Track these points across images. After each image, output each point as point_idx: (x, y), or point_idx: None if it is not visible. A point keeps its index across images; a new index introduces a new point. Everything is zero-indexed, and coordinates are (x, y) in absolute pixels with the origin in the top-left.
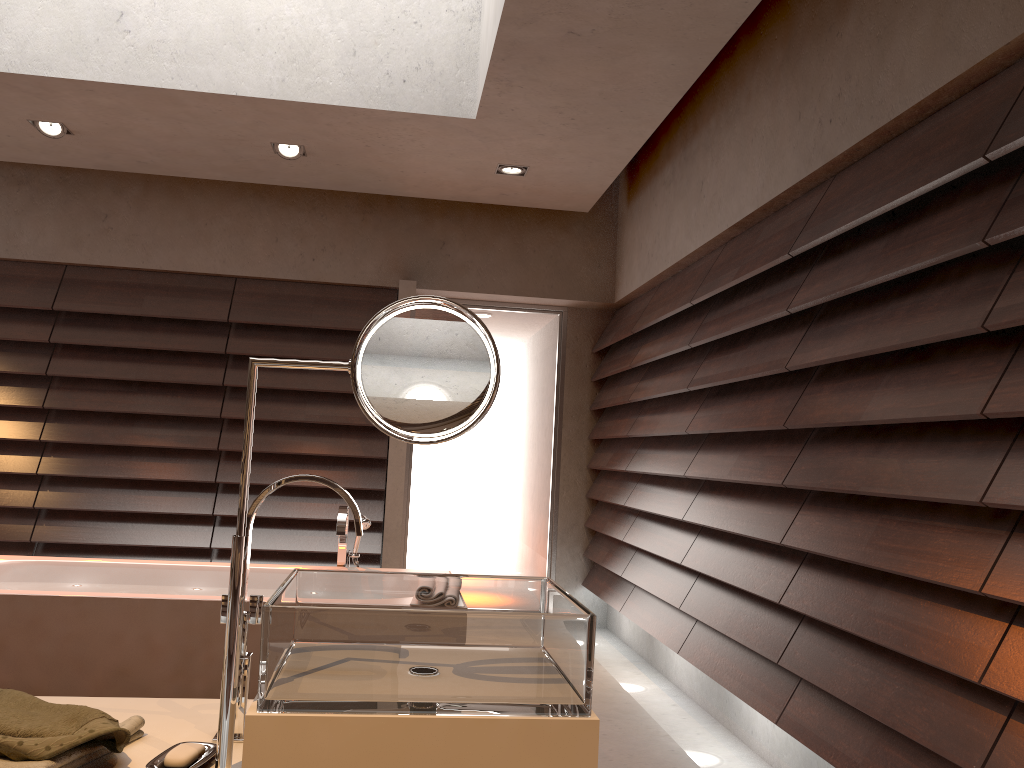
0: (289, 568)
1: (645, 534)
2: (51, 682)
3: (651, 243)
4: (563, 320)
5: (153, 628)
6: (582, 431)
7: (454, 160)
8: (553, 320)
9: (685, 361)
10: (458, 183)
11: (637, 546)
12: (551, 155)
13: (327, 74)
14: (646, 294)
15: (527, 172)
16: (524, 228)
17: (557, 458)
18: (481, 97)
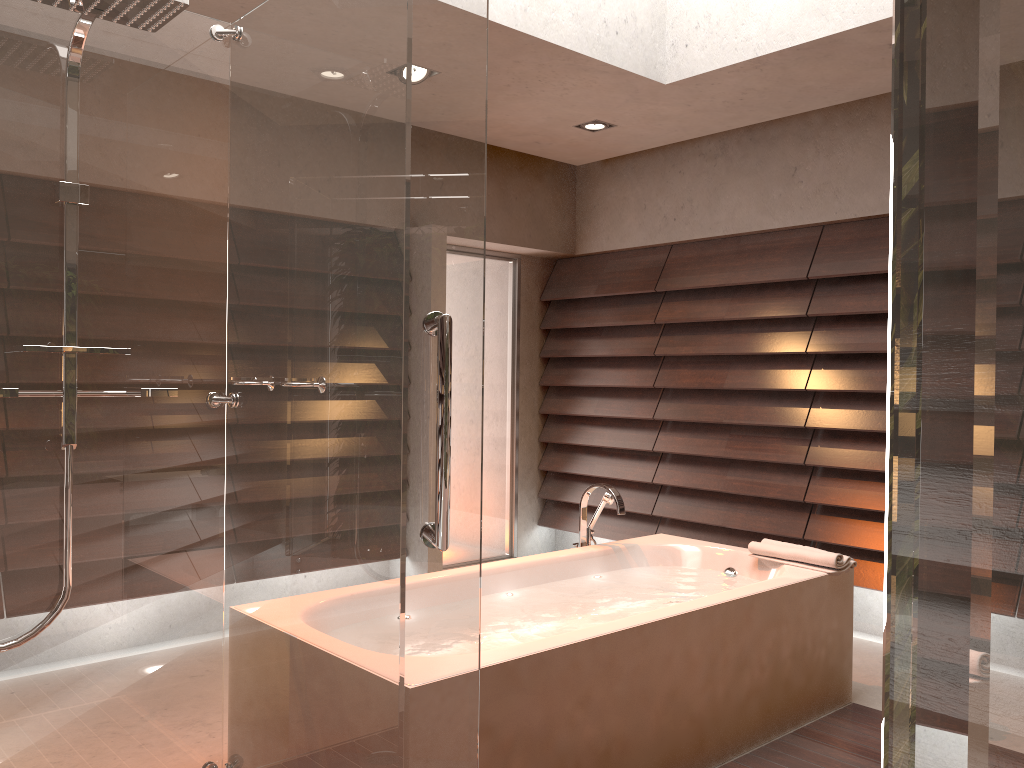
0: (569, 555)
1: (698, 476)
2: (626, 724)
3: (672, 207)
4: (517, 268)
5: (690, 642)
6: (534, 378)
7: (562, 110)
8: (508, 267)
9: (764, 324)
10: (517, 128)
11: (693, 487)
12: (657, 121)
13: (560, 11)
14: (638, 252)
15: (603, 129)
16: (507, 173)
17: (516, 406)
18: (712, 70)
